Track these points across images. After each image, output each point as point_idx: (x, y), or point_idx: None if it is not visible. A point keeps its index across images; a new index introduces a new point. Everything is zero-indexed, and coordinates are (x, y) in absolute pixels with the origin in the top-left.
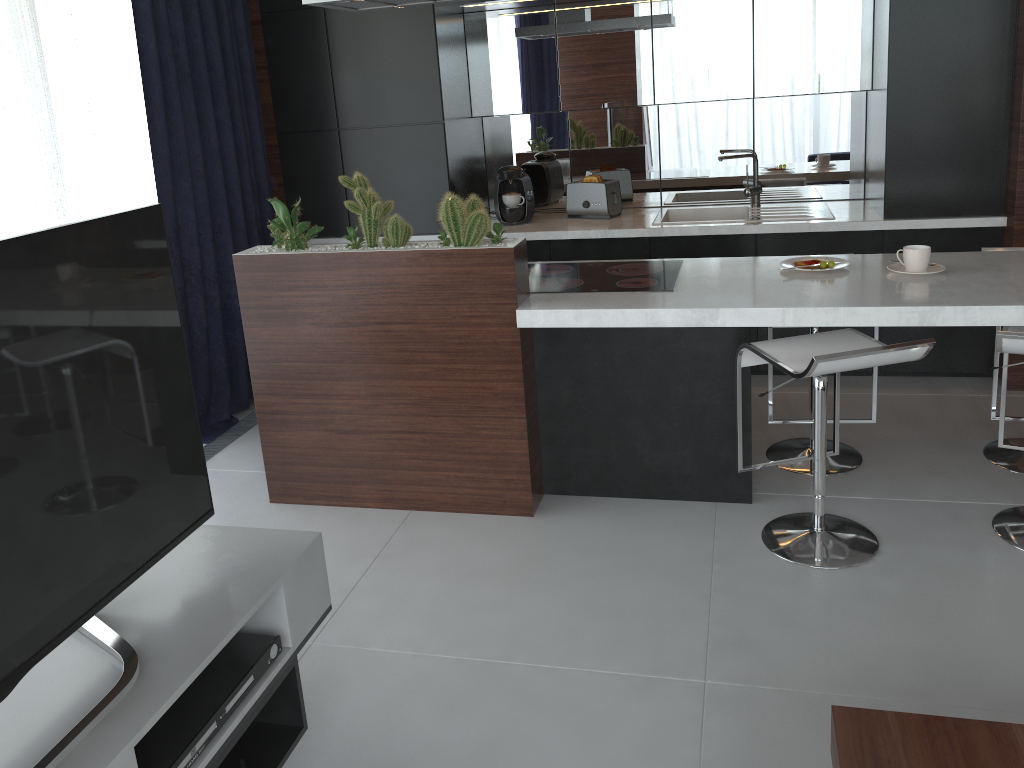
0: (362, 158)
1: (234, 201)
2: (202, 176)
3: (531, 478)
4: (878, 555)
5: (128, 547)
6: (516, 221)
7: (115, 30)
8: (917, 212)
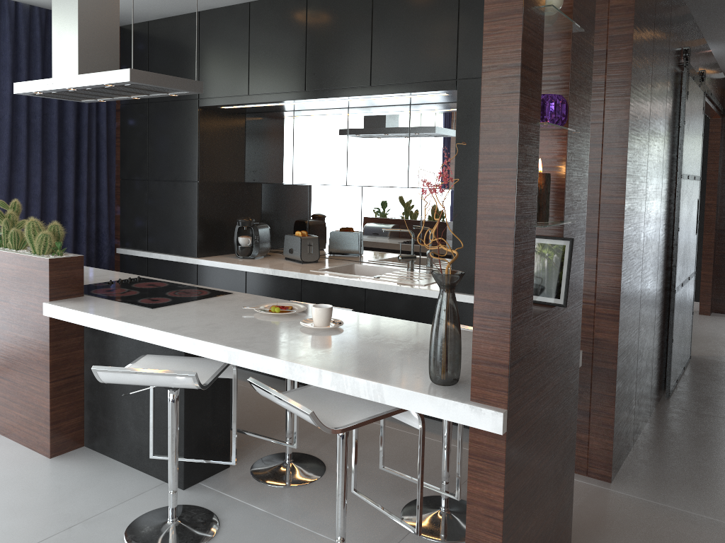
0: (157, 200)
1: (67, 217)
2: (38, 198)
3: (52, 429)
4: None
5: None
6: (244, 256)
7: None
8: (473, 289)
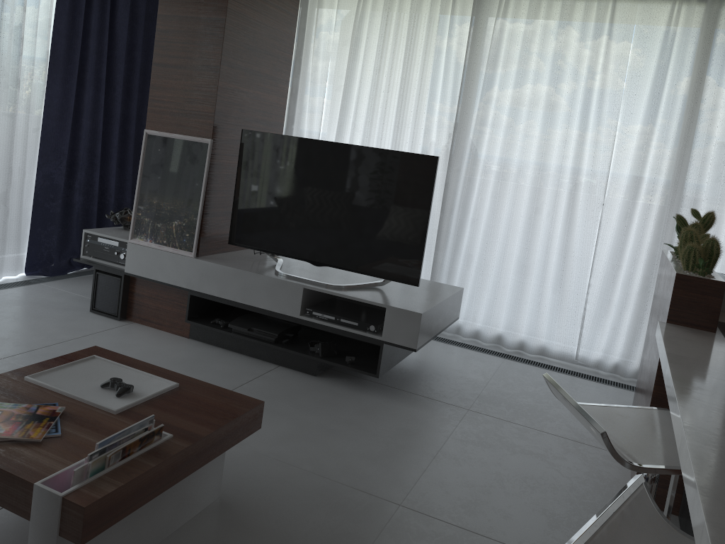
0: None
1: None
2: None
3: None
4: None
5: (373, 263)
6: None
7: None
8: None
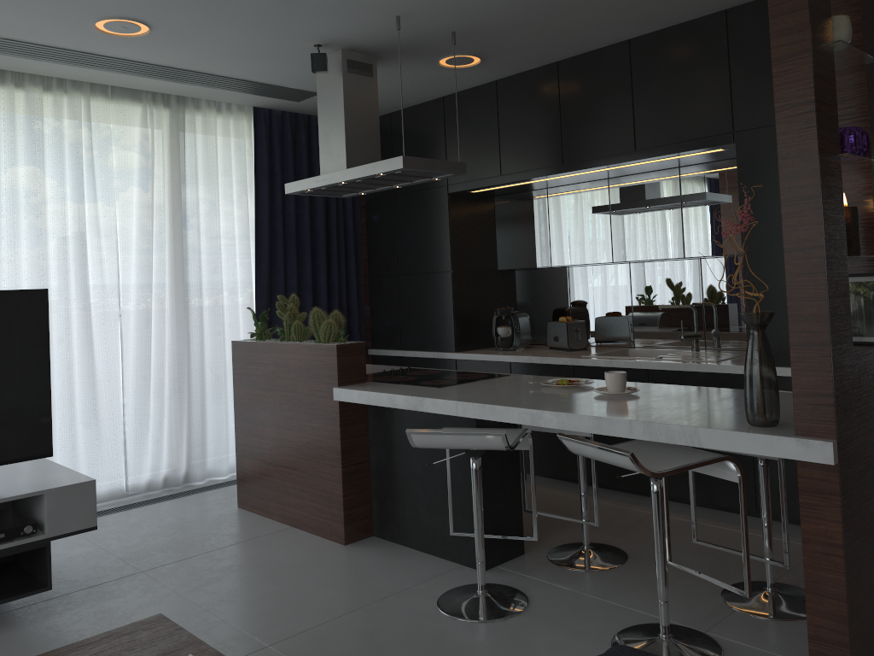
0: (408, 295)
1: None
2: None
3: (345, 515)
4: (501, 621)
5: None
6: (504, 347)
7: (243, 211)
8: (776, 360)
